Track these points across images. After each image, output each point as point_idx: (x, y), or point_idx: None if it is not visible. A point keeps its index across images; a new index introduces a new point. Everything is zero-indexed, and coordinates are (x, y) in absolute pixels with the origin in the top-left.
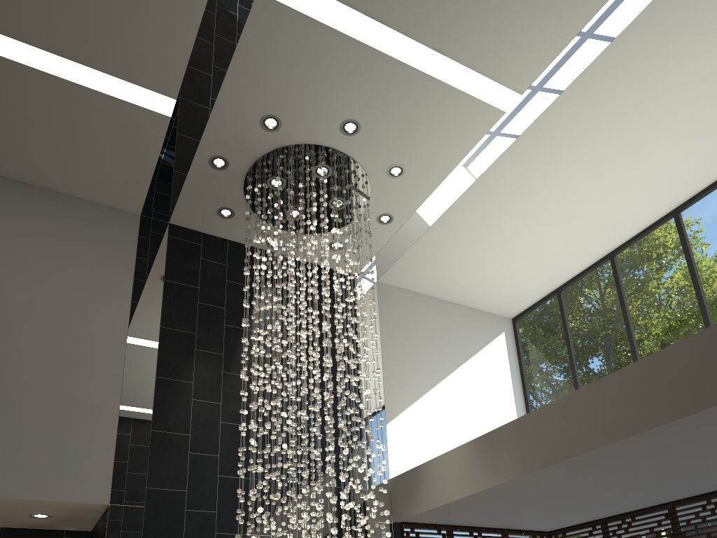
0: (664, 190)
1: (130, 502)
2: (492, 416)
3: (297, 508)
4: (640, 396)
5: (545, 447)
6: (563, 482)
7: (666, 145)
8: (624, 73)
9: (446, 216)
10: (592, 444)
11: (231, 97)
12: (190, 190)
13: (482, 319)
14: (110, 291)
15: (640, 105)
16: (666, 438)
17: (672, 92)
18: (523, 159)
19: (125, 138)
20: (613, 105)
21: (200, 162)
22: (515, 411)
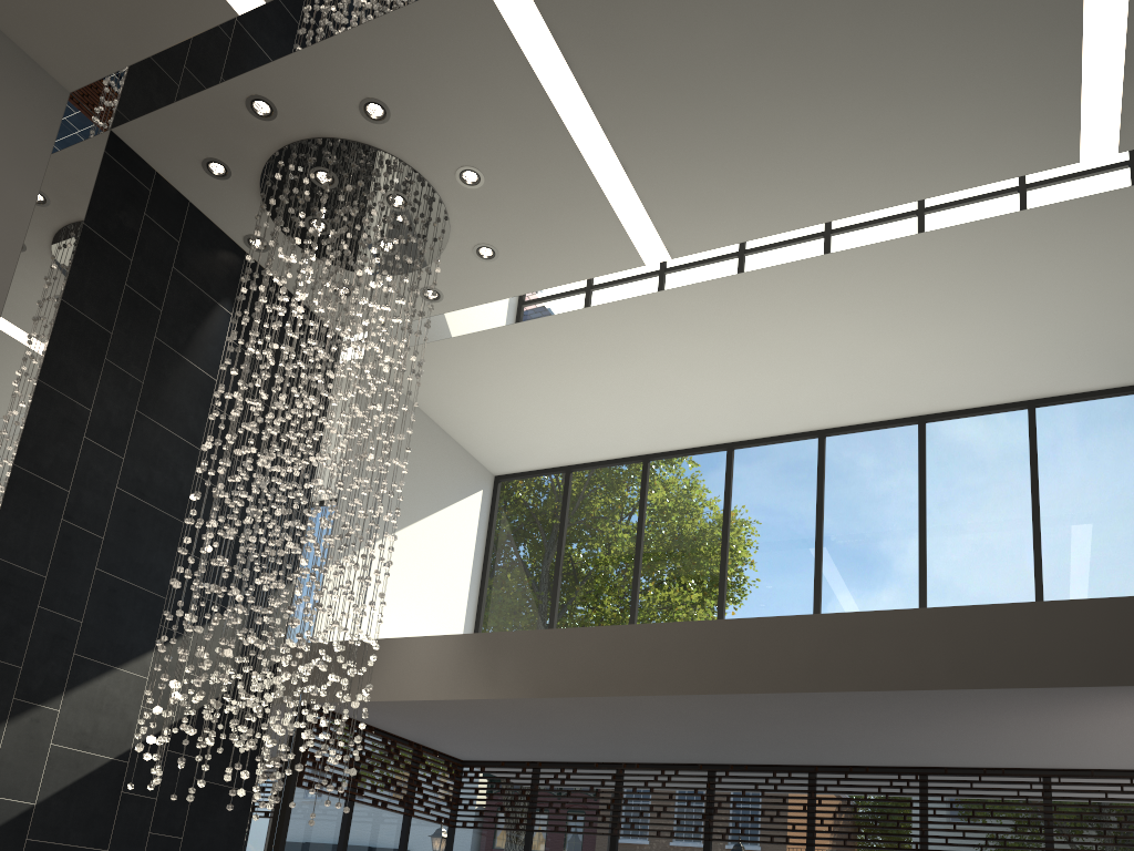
0: (733, 420)
1: None
2: (442, 596)
3: (190, 648)
4: (693, 658)
5: (566, 675)
6: (555, 715)
7: (763, 381)
8: (772, 298)
9: (506, 330)
10: (625, 689)
11: (347, 51)
12: (185, 112)
13: (464, 463)
14: None
15: (765, 333)
16: (695, 706)
17: (797, 338)
18: (629, 319)
19: None
20: (743, 319)
21: (233, 91)
22: (467, 598)
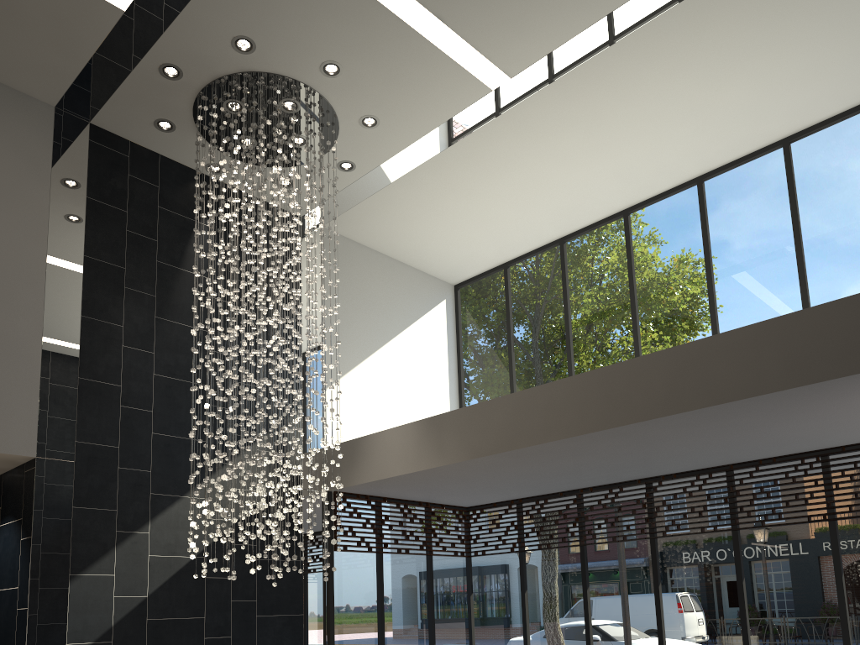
0: (620, 190)
1: (59, 456)
2: (426, 389)
3: None
4: (578, 405)
5: (490, 437)
6: (498, 467)
7: (630, 152)
8: (607, 82)
9: (411, 175)
10: (532, 440)
11: (204, 8)
12: (126, 93)
13: (425, 282)
14: (23, 203)
15: (615, 112)
16: (591, 442)
17: (644, 107)
18: (499, 137)
19: (59, 20)
20: (591, 106)
21: (148, 67)
22: (448, 385)
